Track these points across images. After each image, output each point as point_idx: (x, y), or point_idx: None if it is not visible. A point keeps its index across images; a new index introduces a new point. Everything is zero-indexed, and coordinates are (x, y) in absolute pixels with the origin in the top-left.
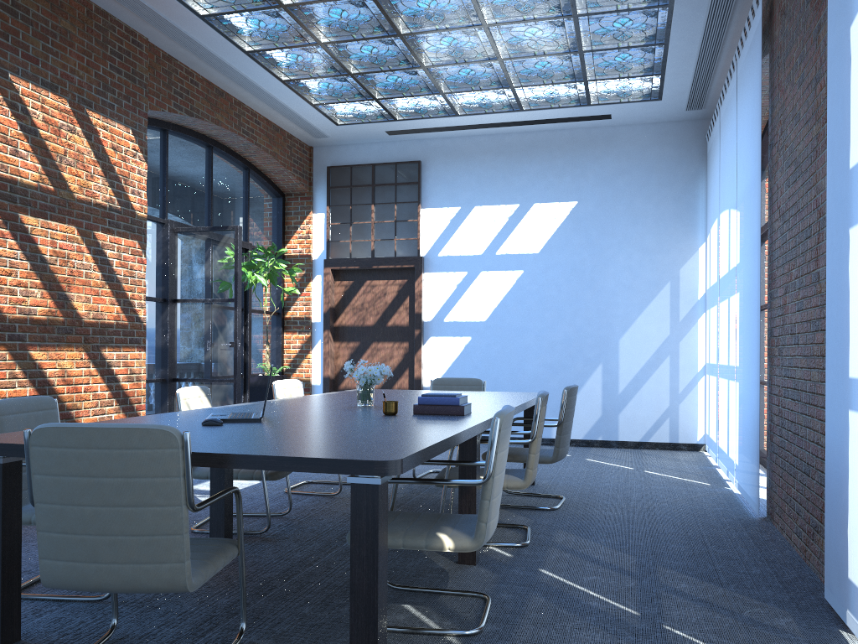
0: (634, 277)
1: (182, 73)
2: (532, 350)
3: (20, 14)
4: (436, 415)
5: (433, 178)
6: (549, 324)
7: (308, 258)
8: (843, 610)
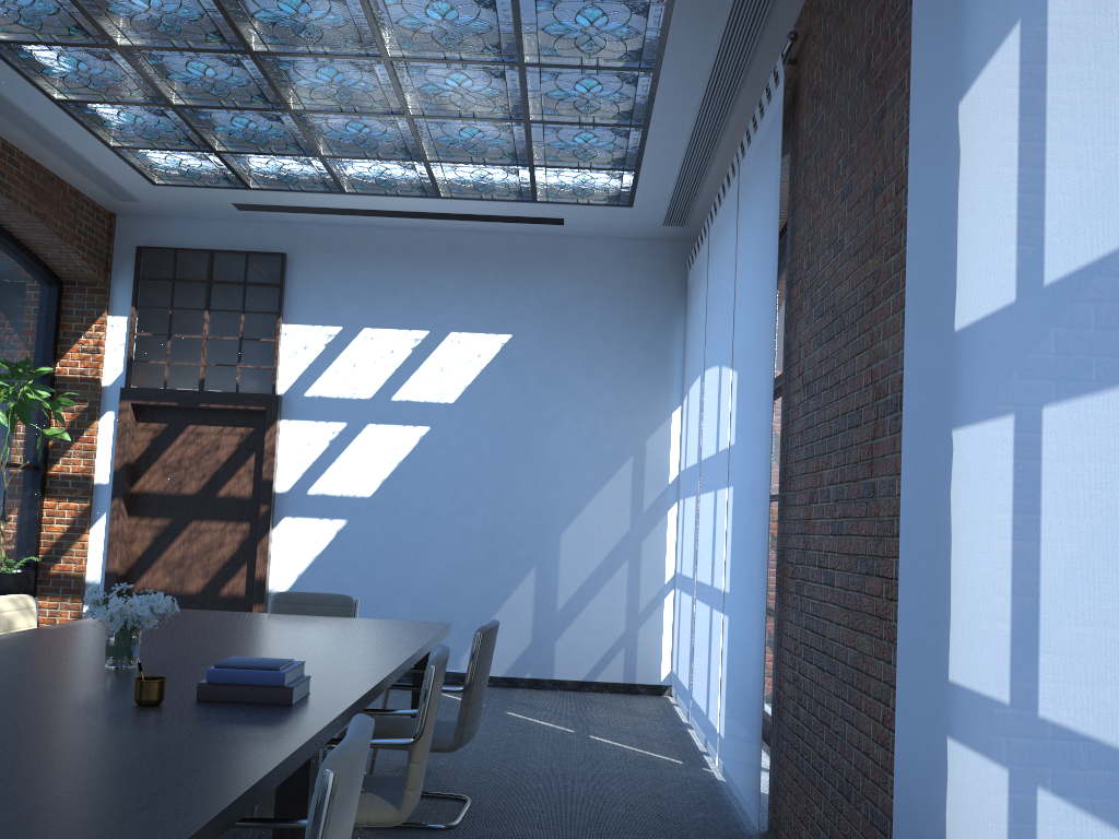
0: (585, 448)
1: None
2: (437, 543)
3: None
4: (240, 704)
5: (304, 280)
6: (463, 506)
7: (95, 384)
8: None
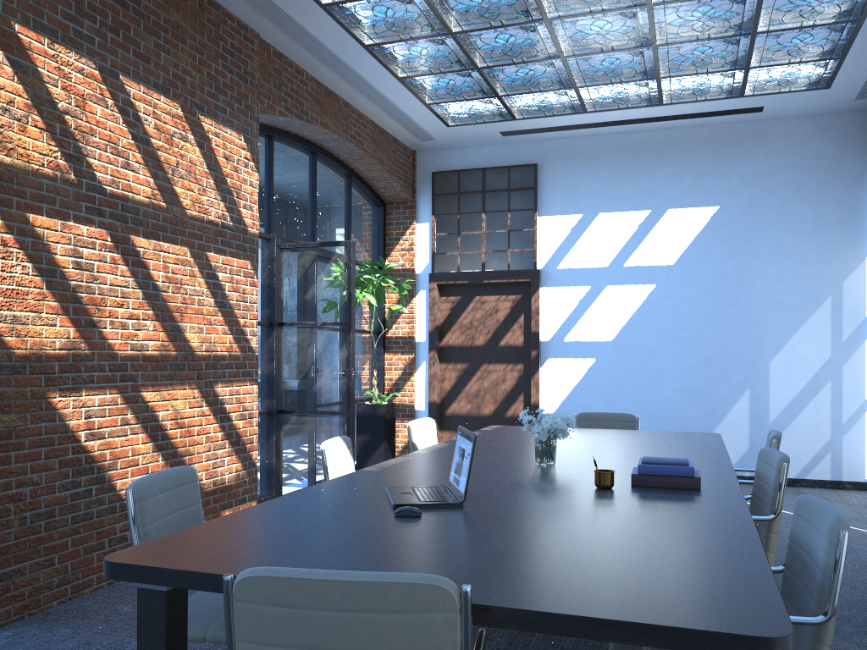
0: (788, 292)
1: (292, 72)
2: (666, 373)
3: (131, 6)
4: (664, 489)
5: (551, 182)
6: (686, 344)
7: (411, 272)
8: None
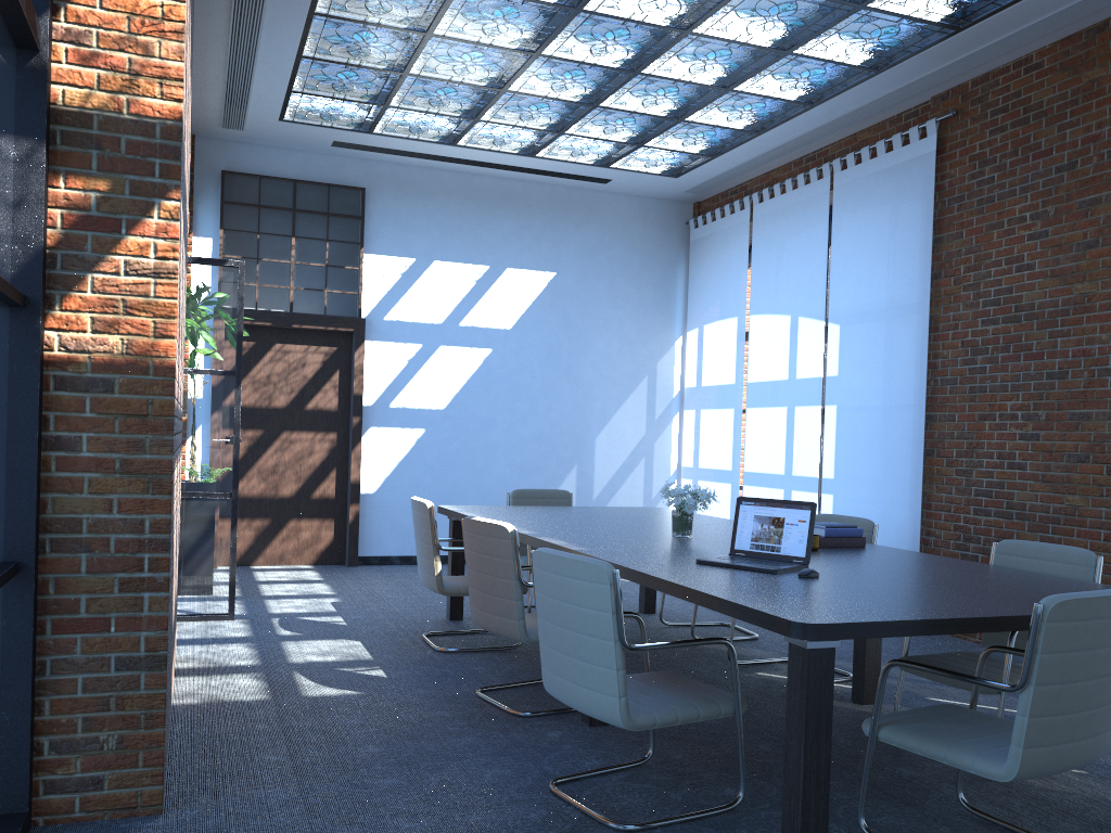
0: (613, 368)
1: None
2: (500, 447)
3: None
4: (844, 548)
5: (380, 214)
6: (520, 416)
7: None
8: None
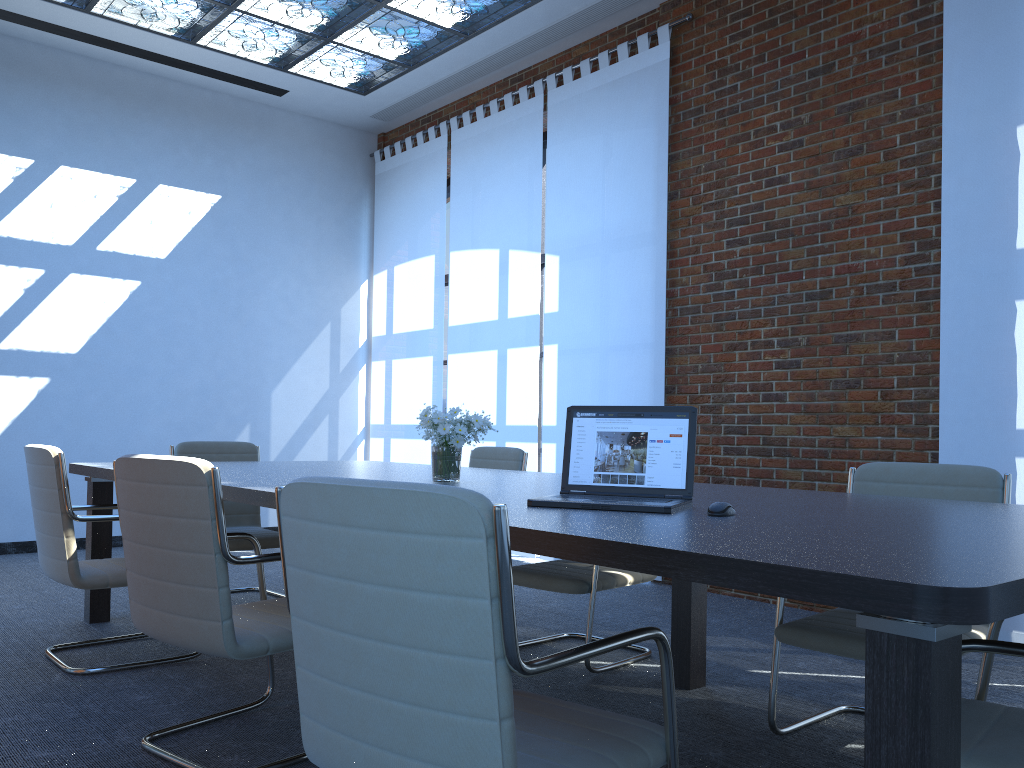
0: (291, 312)
1: None
2: (153, 402)
3: None
4: None
5: None
6: (178, 365)
7: None
8: (1002, 632)
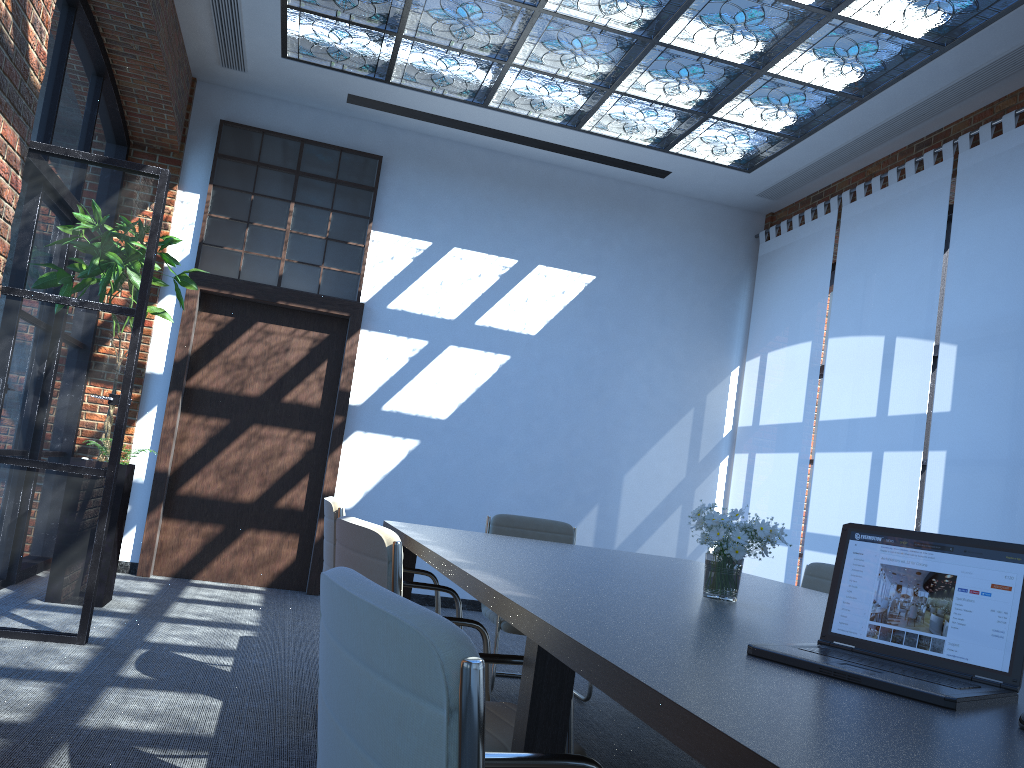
0: (653, 395)
1: None
2: (507, 473)
3: None
4: None
5: (397, 188)
6: (536, 439)
7: (159, 263)
8: None
